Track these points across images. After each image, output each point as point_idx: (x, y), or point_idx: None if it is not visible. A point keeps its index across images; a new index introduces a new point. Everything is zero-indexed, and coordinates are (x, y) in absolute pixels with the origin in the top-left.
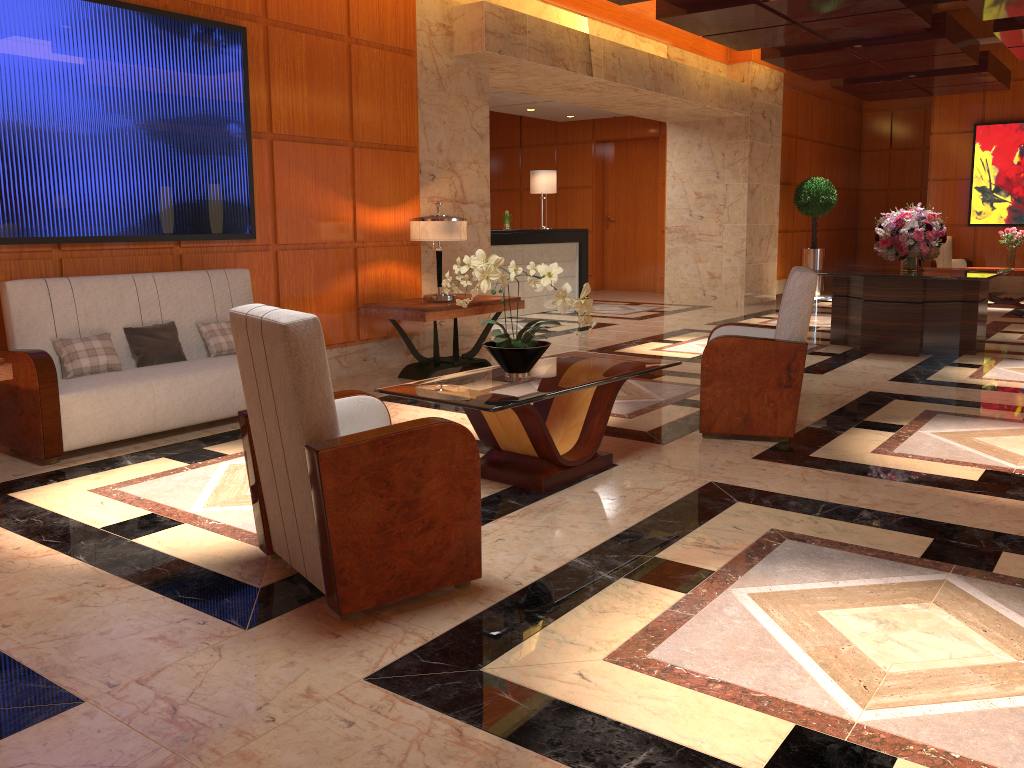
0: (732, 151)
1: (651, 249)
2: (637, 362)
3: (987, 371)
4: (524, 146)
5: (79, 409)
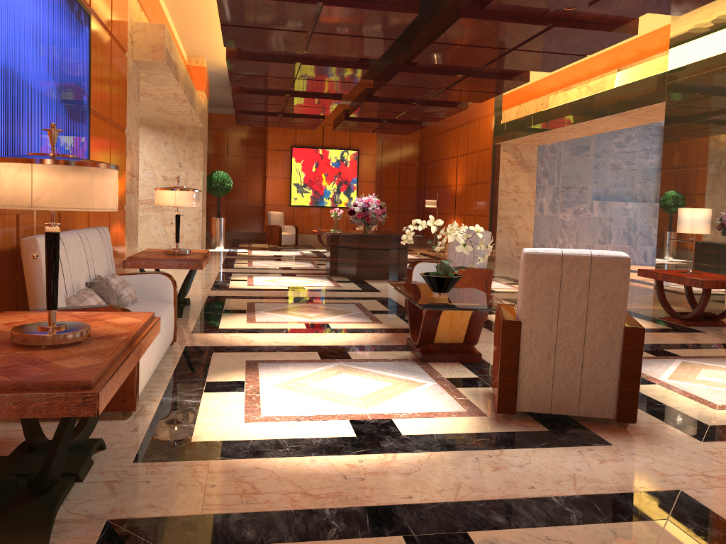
0: (191, 149)
1: None
2: None
3: None
4: None
5: (141, 359)
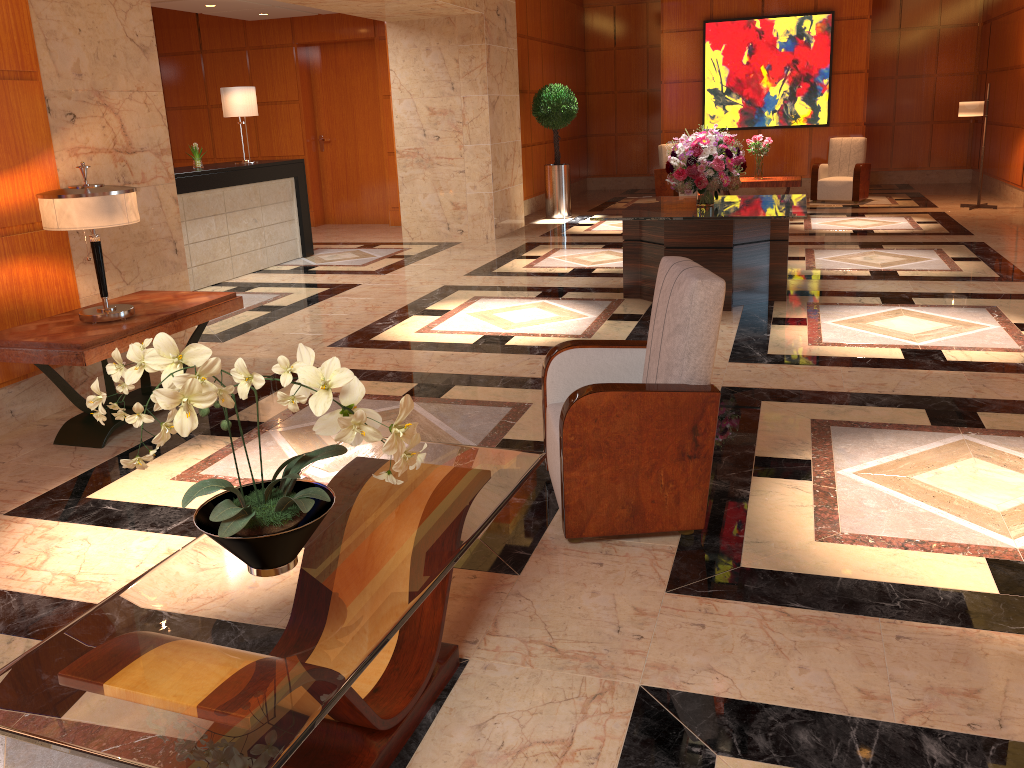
0: (467, 57)
1: (377, 174)
2: (476, 467)
3: (820, 330)
4: (206, 51)
5: None
